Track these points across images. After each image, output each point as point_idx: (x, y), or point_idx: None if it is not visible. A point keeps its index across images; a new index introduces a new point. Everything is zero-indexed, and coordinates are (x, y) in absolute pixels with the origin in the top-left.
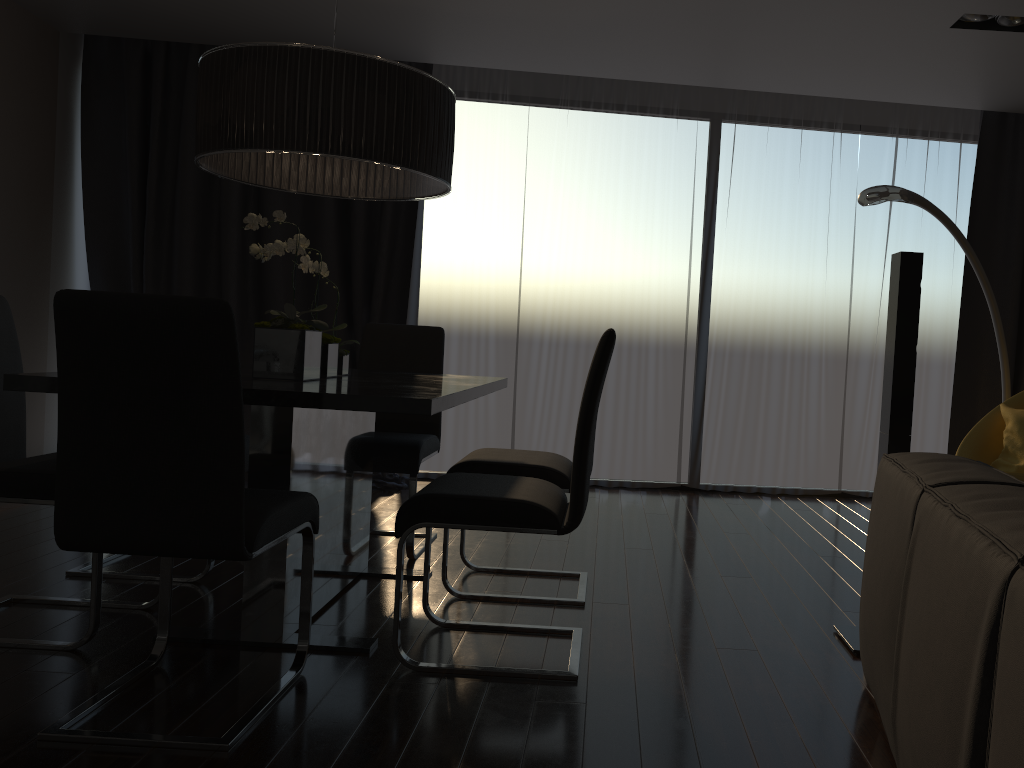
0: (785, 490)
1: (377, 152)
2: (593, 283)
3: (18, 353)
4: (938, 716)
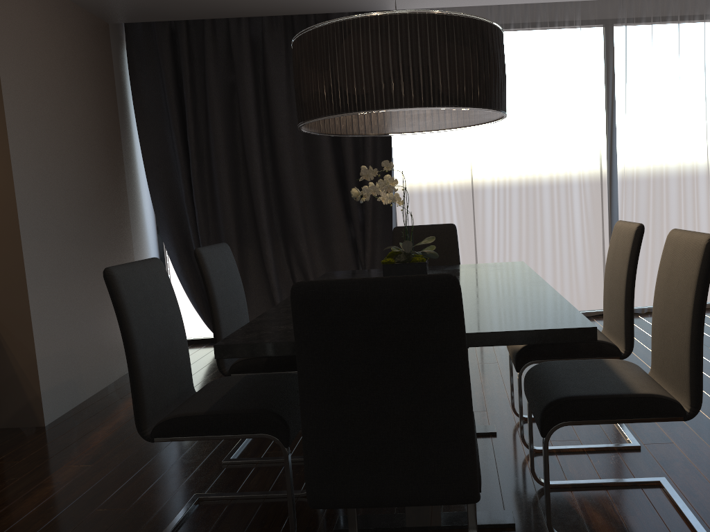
0: None
1: (468, 99)
2: (526, 166)
3: (177, 303)
4: None
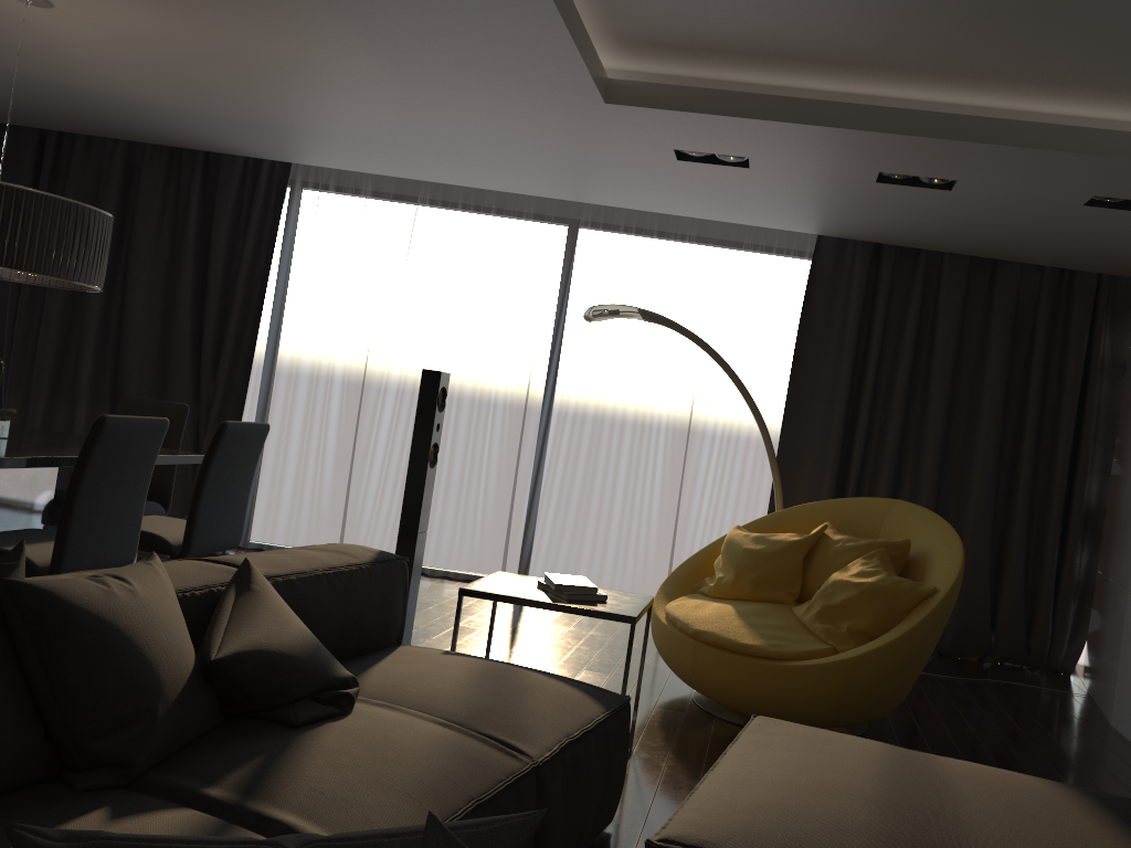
0: None
1: None
2: None
3: None
4: None
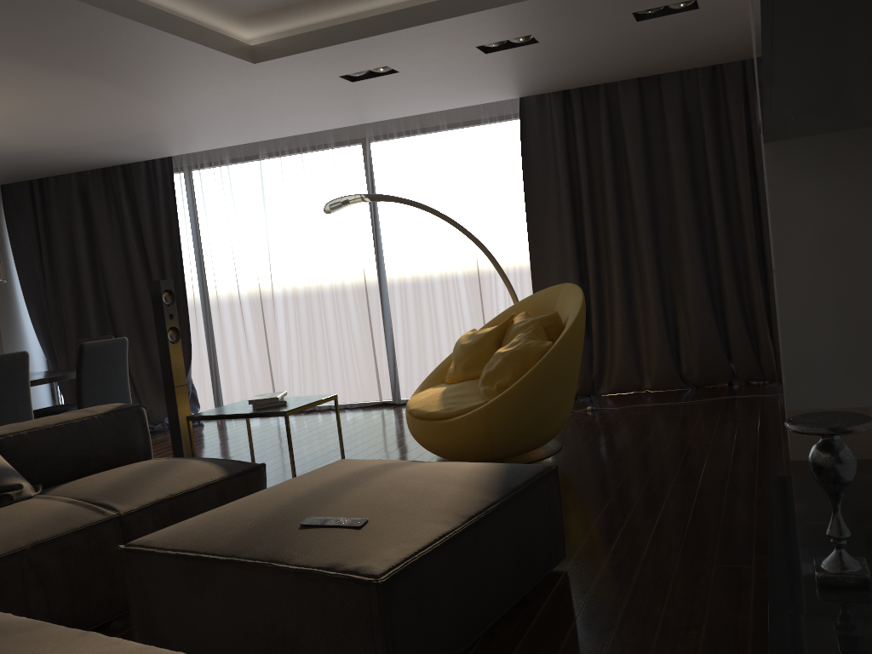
0: None
1: None
2: (304, 273)
3: None
4: None
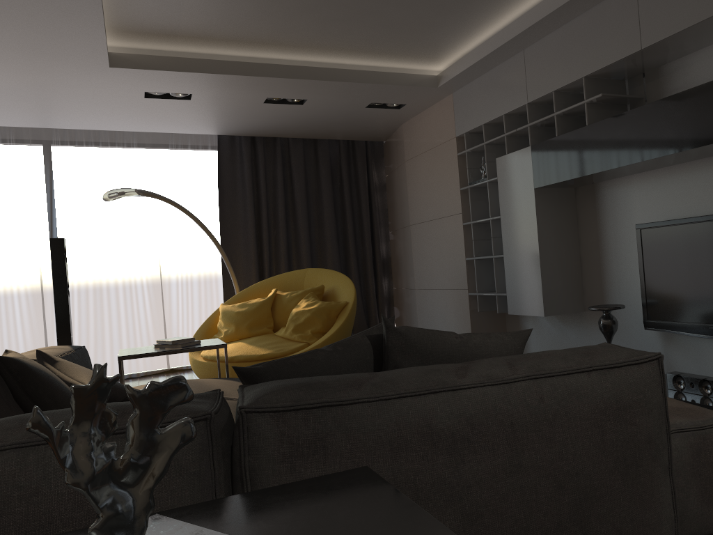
0: (131, 375)
1: None
2: None
3: None
4: None
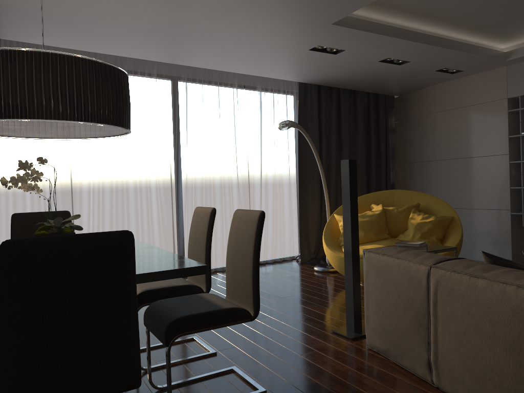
0: None
1: (109, 119)
2: (116, 171)
3: None
4: (500, 355)
